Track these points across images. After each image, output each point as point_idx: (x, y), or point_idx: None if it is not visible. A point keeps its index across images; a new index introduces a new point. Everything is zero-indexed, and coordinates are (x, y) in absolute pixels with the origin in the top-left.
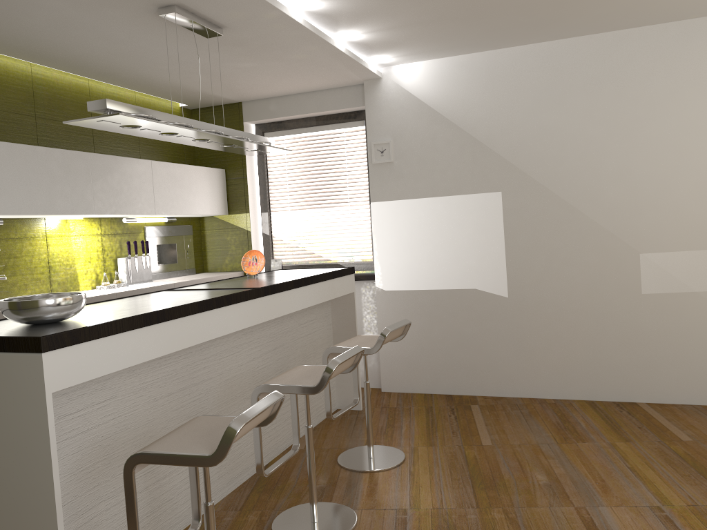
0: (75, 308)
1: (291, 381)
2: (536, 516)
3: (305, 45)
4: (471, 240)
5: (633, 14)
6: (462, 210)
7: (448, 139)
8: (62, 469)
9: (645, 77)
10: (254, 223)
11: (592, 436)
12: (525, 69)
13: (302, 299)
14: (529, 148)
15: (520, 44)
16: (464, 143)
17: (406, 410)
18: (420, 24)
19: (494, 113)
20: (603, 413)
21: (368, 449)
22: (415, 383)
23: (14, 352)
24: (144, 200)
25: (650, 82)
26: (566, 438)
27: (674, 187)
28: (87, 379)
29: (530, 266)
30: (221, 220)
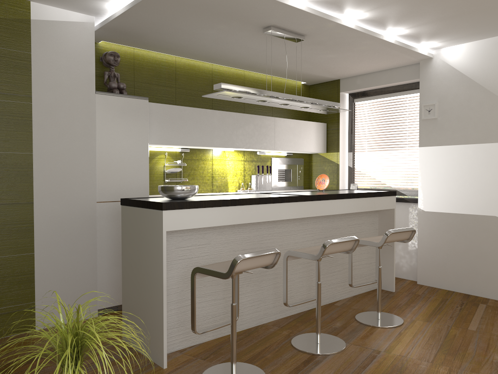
0: (190, 192)
1: (306, 251)
2: None
3: (363, 41)
4: (494, 178)
5: None
6: (488, 155)
7: (480, 100)
8: (176, 274)
9: None
10: (342, 159)
11: None
12: None
13: (344, 207)
14: None
15: None
16: (493, 103)
17: (426, 297)
18: (447, 18)
19: None
20: None
21: (377, 313)
22: (442, 281)
23: (153, 209)
24: (268, 141)
25: None
26: None
27: None
28: (186, 228)
29: None
30: (322, 156)
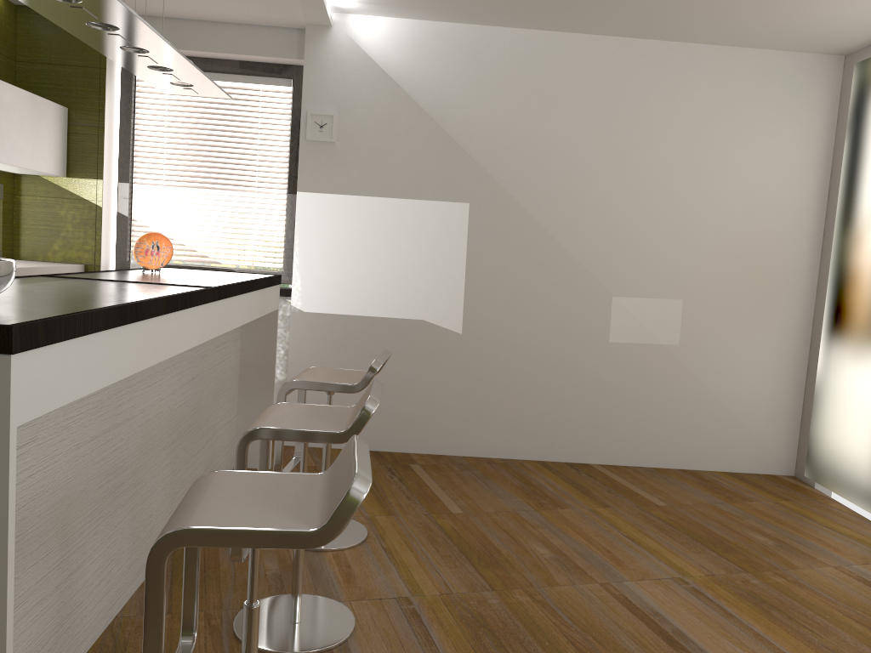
0: (6, 283)
1: (299, 425)
2: (565, 596)
3: None
4: (425, 258)
5: (651, 21)
6: (419, 220)
7: (411, 125)
8: None
9: (643, 98)
10: (107, 196)
11: (567, 501)
12: (515, 58)
13: (243, 312)
14: (508, 156)
15: (515, 26)
16: (431, 134)
17: None
18: None
19: (472, 104)
20: (563, 475)
21: None
22: None
23: None
24: None
25: (647, 104)
26: (541, 504)
27: (655, 226)
28: (55, 406)
29: (492, 298)
30: (53, 184)
